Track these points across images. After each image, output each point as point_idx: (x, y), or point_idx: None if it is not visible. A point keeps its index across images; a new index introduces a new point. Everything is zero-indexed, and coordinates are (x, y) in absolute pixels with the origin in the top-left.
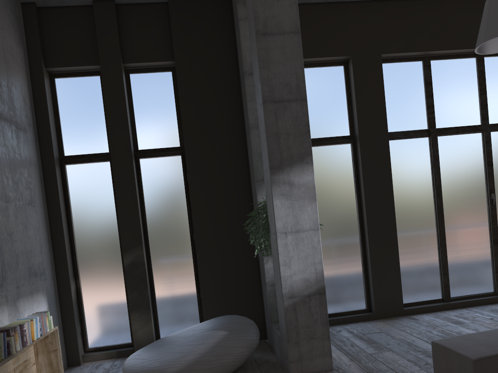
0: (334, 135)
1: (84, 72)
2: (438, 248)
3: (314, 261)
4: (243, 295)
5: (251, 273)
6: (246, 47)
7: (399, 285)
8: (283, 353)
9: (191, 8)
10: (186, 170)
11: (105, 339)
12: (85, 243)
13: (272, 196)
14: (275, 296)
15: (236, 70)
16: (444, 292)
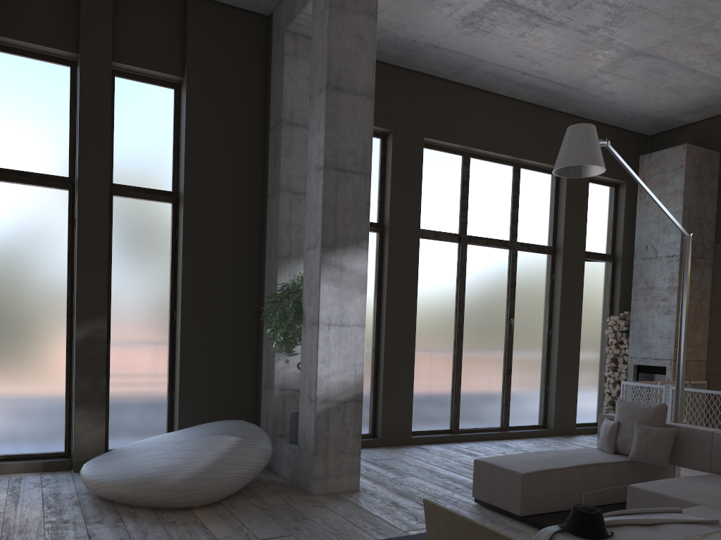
0: None
1: (48, 55)
2: (453, 371)
3: (355, 362)
4: (234, 399)
5: (248, 373)
6: (289, 90)
7: (410, 408)
8: (301, 470)
9: (218, 16)
10: (176, 224)
11: (22, 444)
12: (12, 301)
13: (319, 279)
14: (282, 403)
15: (263, 111)
16: (453, 422)
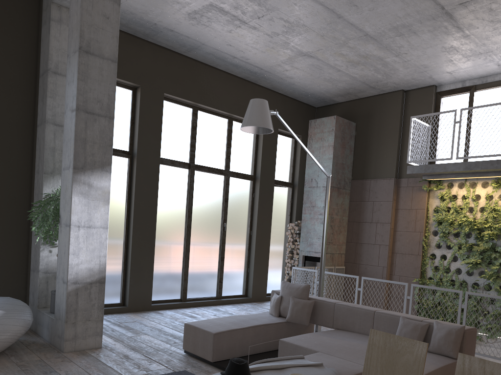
0: (115, 147)
1: None
2: (183, 258)
3: (100, 254)
4: (7, 279)
5: (19, 259)
6: (55, 47)
7: (151, 284)
8: (56, 334)
9: None
10: None
11: None
12: None
13: (71, 192)
14: (46, 282)
15: (35, 60)
16: (182, 294)
